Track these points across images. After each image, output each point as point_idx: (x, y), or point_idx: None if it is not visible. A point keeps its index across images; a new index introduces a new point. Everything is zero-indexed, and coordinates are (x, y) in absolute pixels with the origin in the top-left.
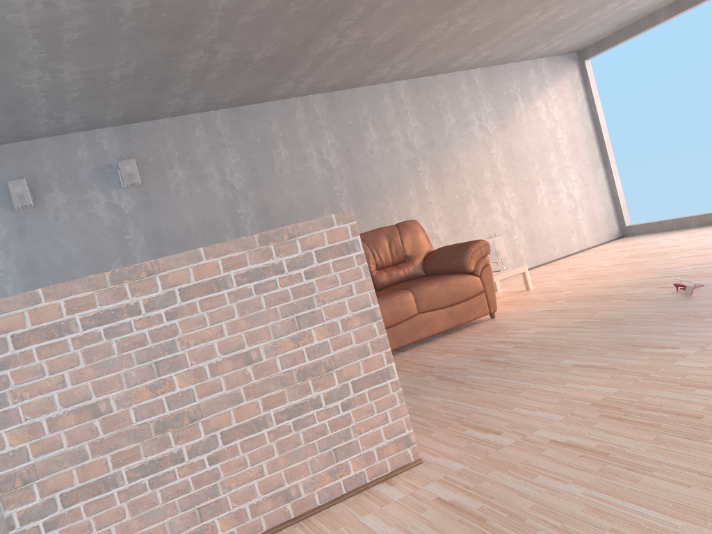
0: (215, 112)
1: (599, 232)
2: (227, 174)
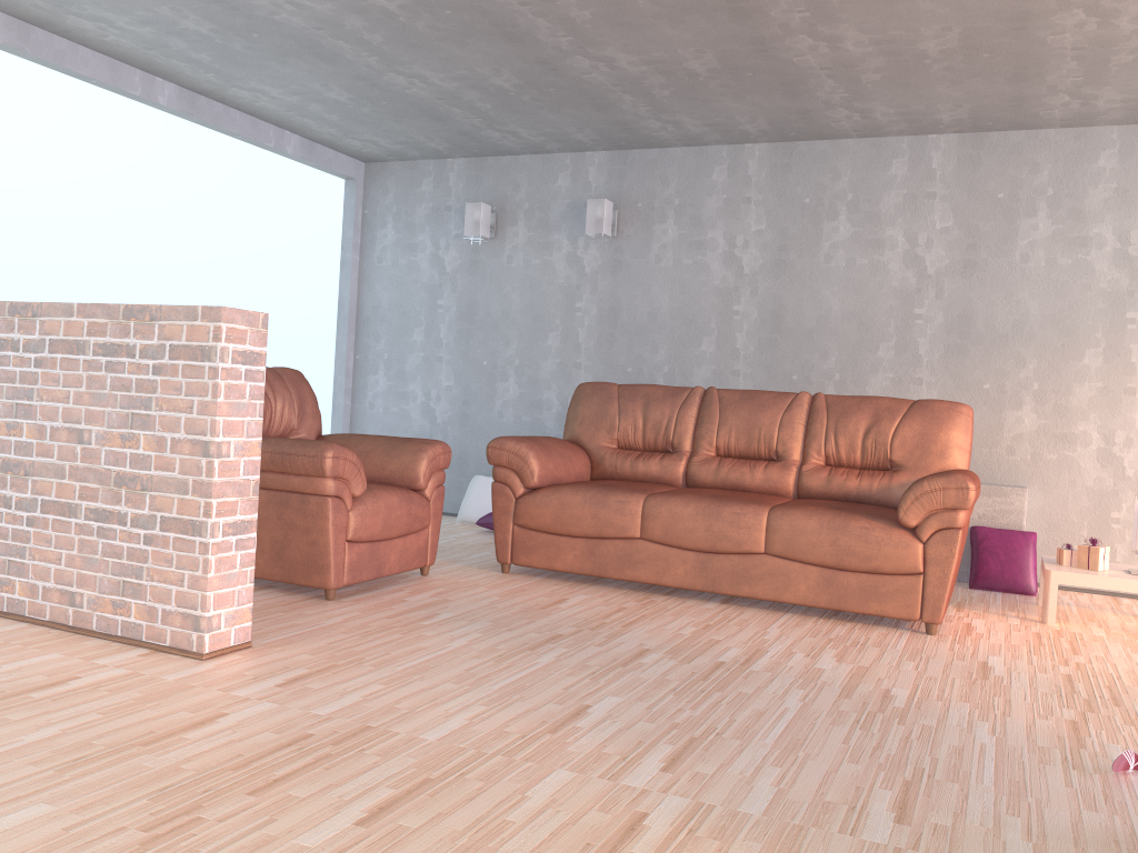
0: (752, 146)
1: None
2: (738, 246)
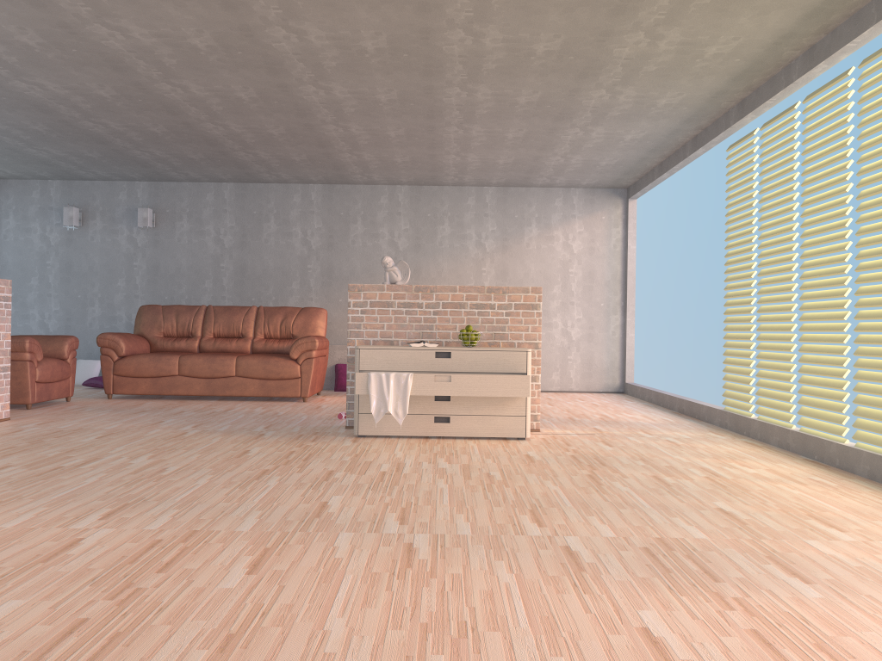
0: (226, 184)
1: (591, 379)
2: (221, 234)
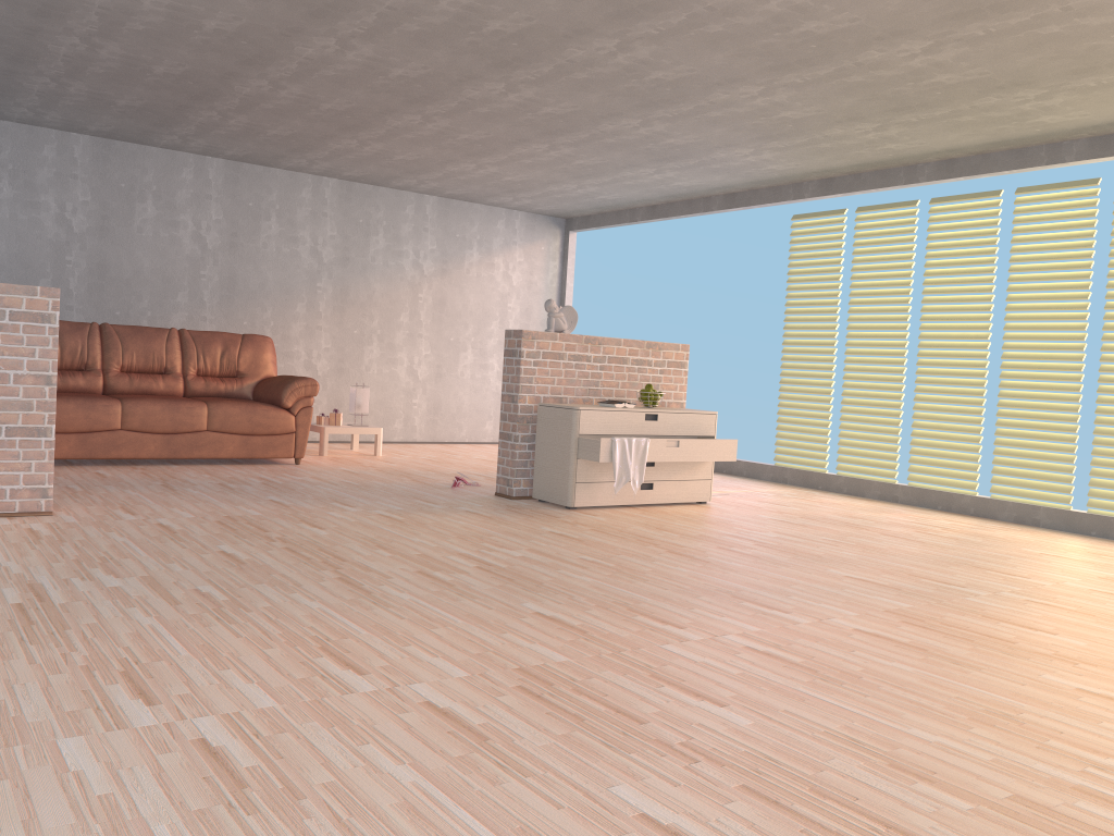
0: (78, 135)
1: None
2: (68, 211)
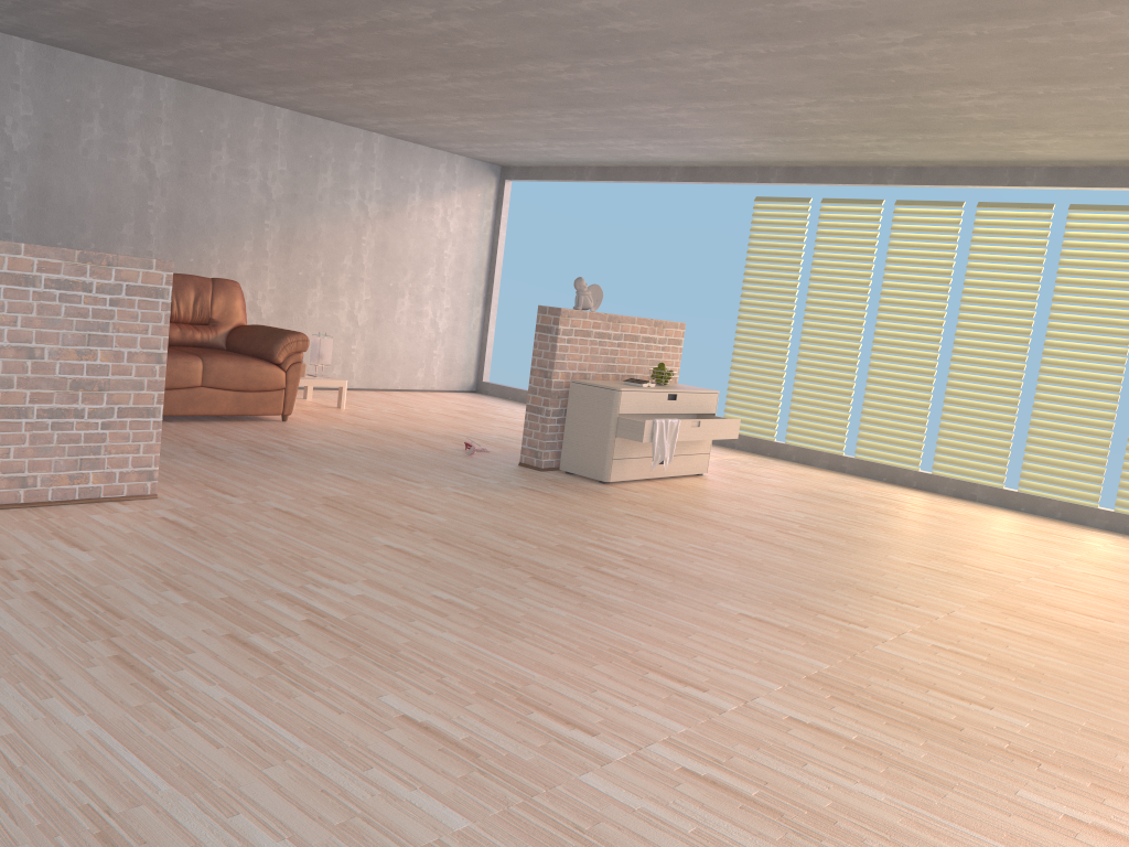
0: (20, 40)
1: (451, 377)
2: (8, 126)
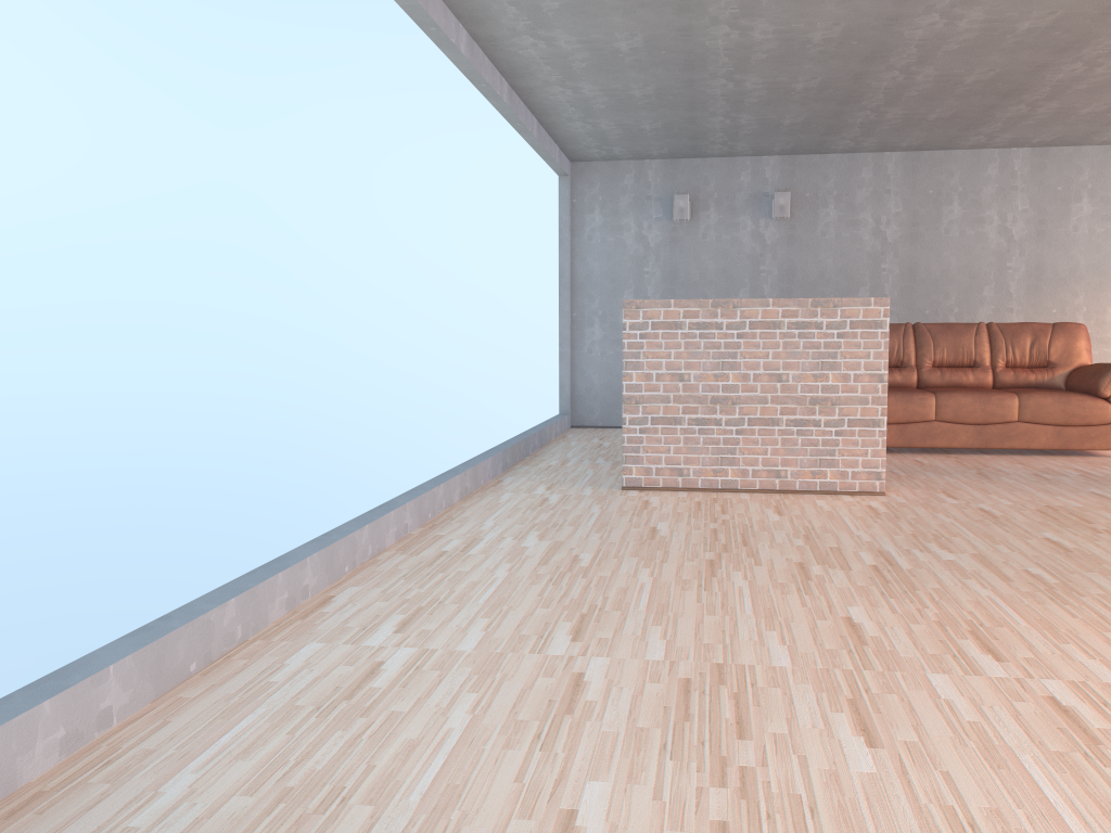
0: (890, 154)
1: None
2: (882, 223)
